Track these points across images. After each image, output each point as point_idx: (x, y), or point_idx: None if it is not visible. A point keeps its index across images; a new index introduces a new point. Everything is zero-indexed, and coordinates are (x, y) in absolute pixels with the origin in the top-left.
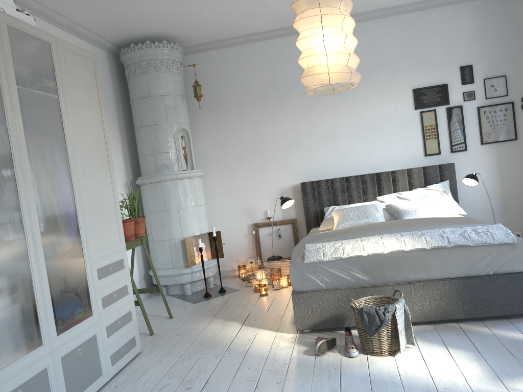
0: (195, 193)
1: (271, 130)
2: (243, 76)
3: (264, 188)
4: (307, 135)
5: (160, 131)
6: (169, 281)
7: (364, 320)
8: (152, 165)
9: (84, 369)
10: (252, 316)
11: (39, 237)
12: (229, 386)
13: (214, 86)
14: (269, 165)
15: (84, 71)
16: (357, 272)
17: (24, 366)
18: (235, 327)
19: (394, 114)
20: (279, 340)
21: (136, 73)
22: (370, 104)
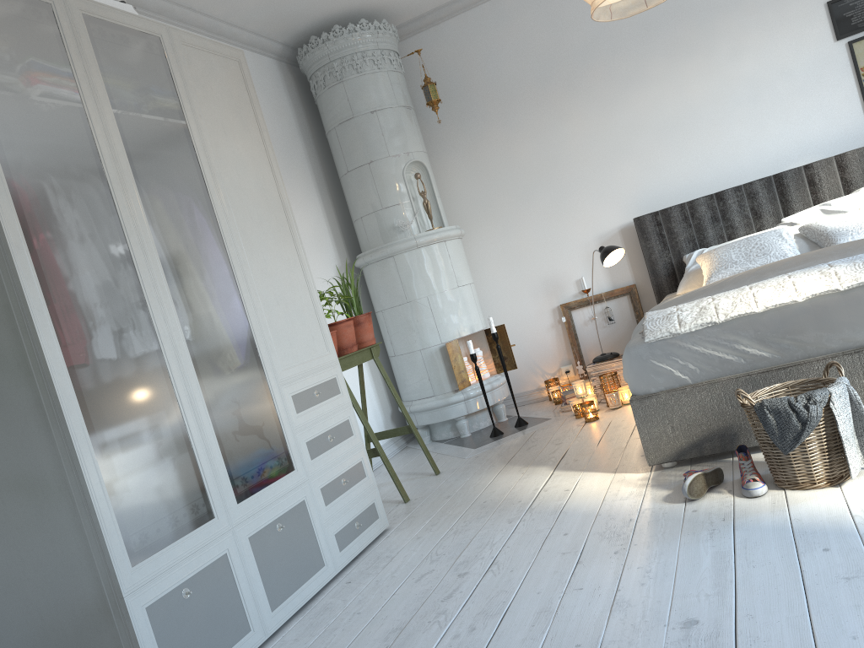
0: (452, 265)
1: (569, 137)
2: (505, 53)
3: (570, 241)
4: (633, 132)
5: (378, 172)
6: (432, 418)
7: (769, 425)
8: (375, 231)
9: (291, 556)
10: (572, 455)
11: (184, 348)
12: (530, 565)
13: (459, 80)
14: (574, 199)
15: (224, 78)
16: (749, 344)
17: (187, 551)
18: (542, 475)
19: (795, 58)
20: (618, 485)
21: (327, 84)
22: (744, 50)
